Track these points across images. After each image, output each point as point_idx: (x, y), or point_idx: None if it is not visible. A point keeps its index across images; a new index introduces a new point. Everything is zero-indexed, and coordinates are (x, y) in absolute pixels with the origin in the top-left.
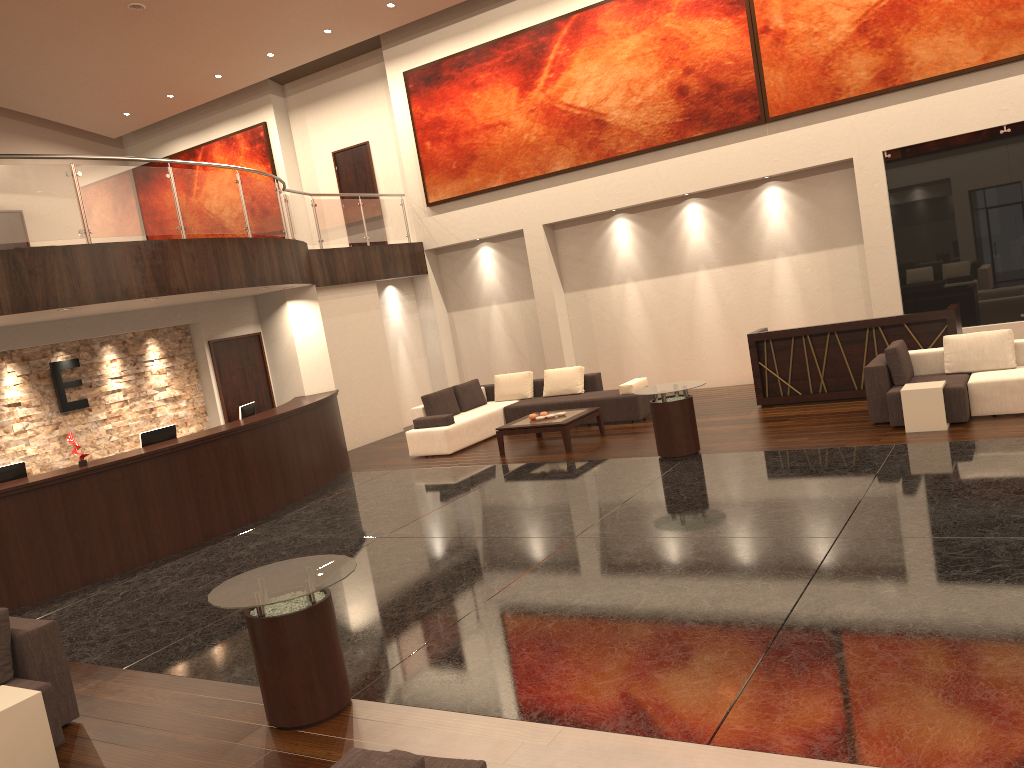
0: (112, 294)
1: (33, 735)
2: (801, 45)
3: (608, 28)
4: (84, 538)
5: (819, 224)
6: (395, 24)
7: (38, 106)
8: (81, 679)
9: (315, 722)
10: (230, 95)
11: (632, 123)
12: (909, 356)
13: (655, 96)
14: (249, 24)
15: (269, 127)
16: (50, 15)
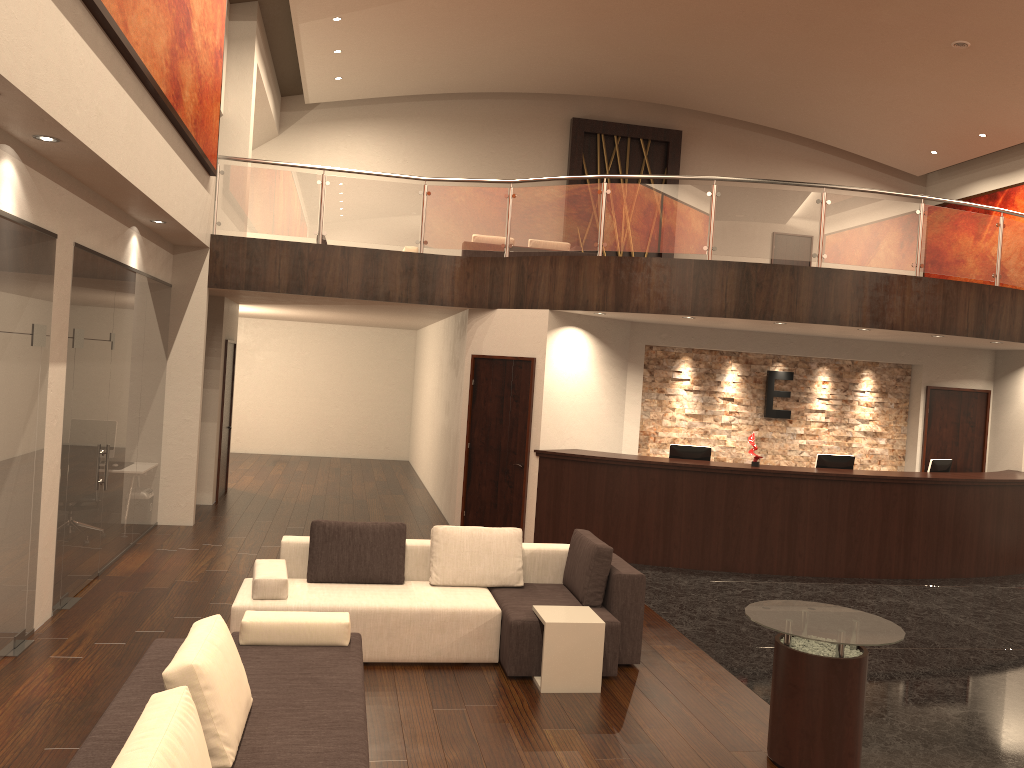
0: (824, 317)
1: (588, 654)
2: None
3: None
4: (734, 529)
5: None
6: None
7: (852, 142)
8: (664, 638)
9: None
10: None
11: None
12: None
13: None
14: None
15: None
16: (875, 57)
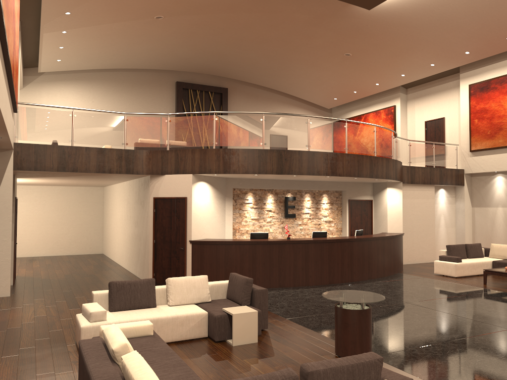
0: (313, 172)
1: (251, 326)
2: None
3: None
4: (282, 268)
5: None
6: (468, 61)
7: (301, 94)
8: (270, 317)
9: None
10: (381, 92)
11: None
12: None
13: None
14: (395, 61)
15: (396, 107)
16: (313, 58)
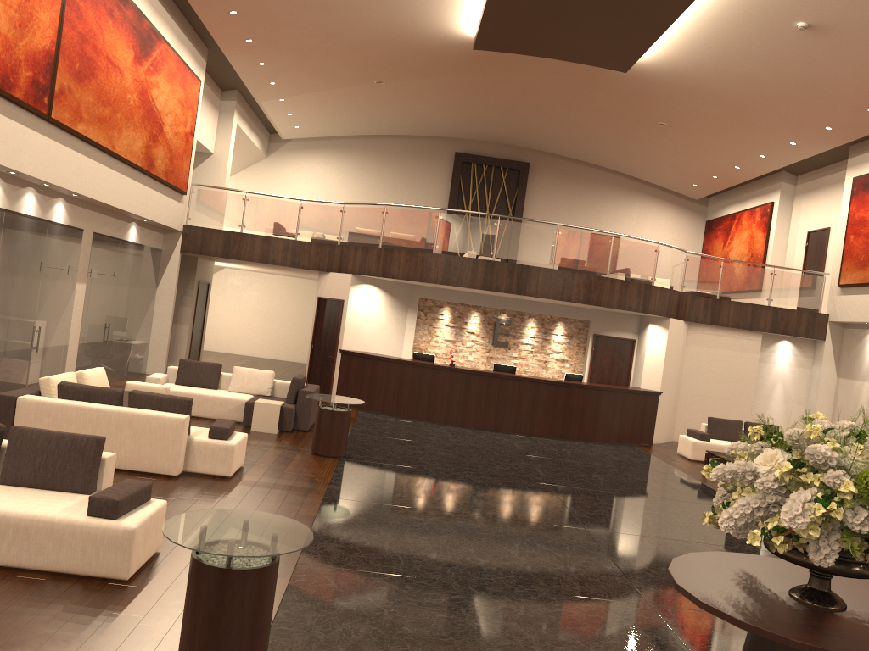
0: (490, 287)
1: (272, 417)
2: None
3: None
4: (433, 398)
5: None
6: (842, 141)
7: (644, 175)
8: None
9: (317, 454)
10: (762, 179)
11: None
12: None
13: None
14: (735, 136)
15: (774, 206)
16: (620, 127)
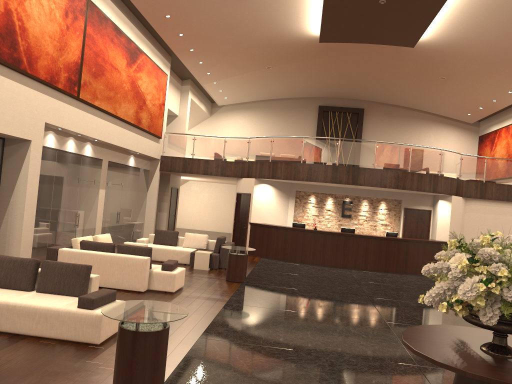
0: (335, 181)
1: (205, 260)
2: None
3: None
4: (305, 249)
5: None
6: None
7: (436, 111)
8: None
9: (229, 281)
10: None
11: None
12: None
13: None
14: (490, 81)
15: None
16: (416, 82)
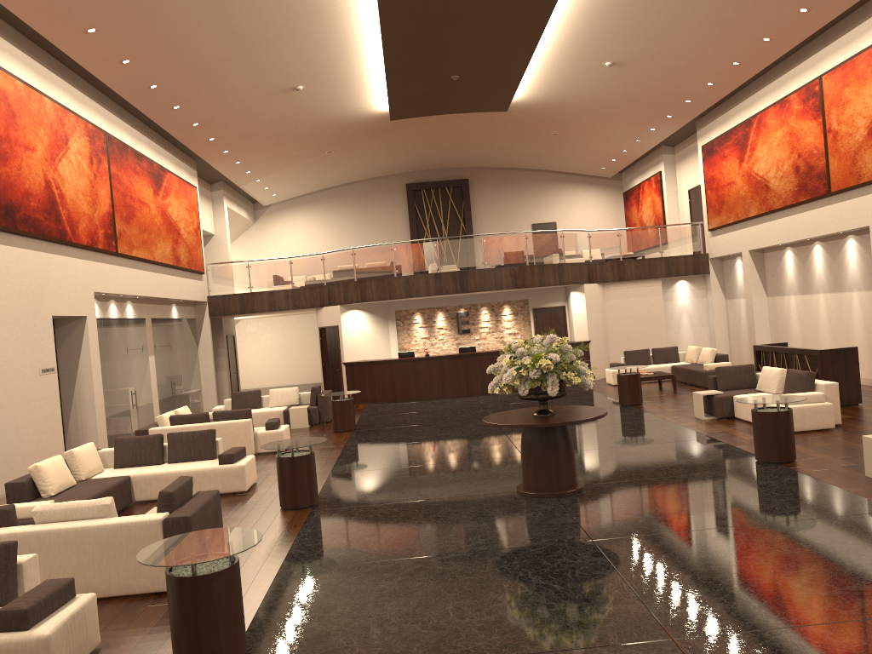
0: (441, 292)
1: (303, 416)
2: (844, 142)
3: (769, 124)
4: (419, 382)
5: (871, 270)
6: (683, 122)
7: (562, 168)
8: None
9: (337, 431)
10: (651, 154)
11: (778, 188)
12: (748, 375)
13: (786, 171)
14: (611, 132)
15: (662, 174)
16: (525, 141)
